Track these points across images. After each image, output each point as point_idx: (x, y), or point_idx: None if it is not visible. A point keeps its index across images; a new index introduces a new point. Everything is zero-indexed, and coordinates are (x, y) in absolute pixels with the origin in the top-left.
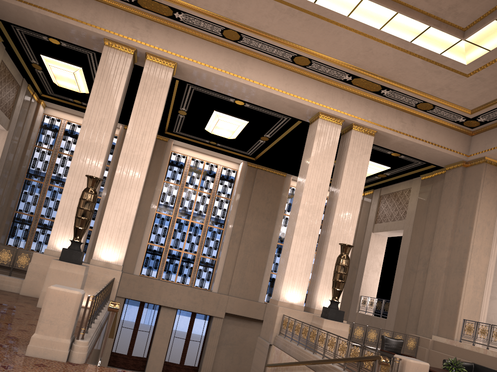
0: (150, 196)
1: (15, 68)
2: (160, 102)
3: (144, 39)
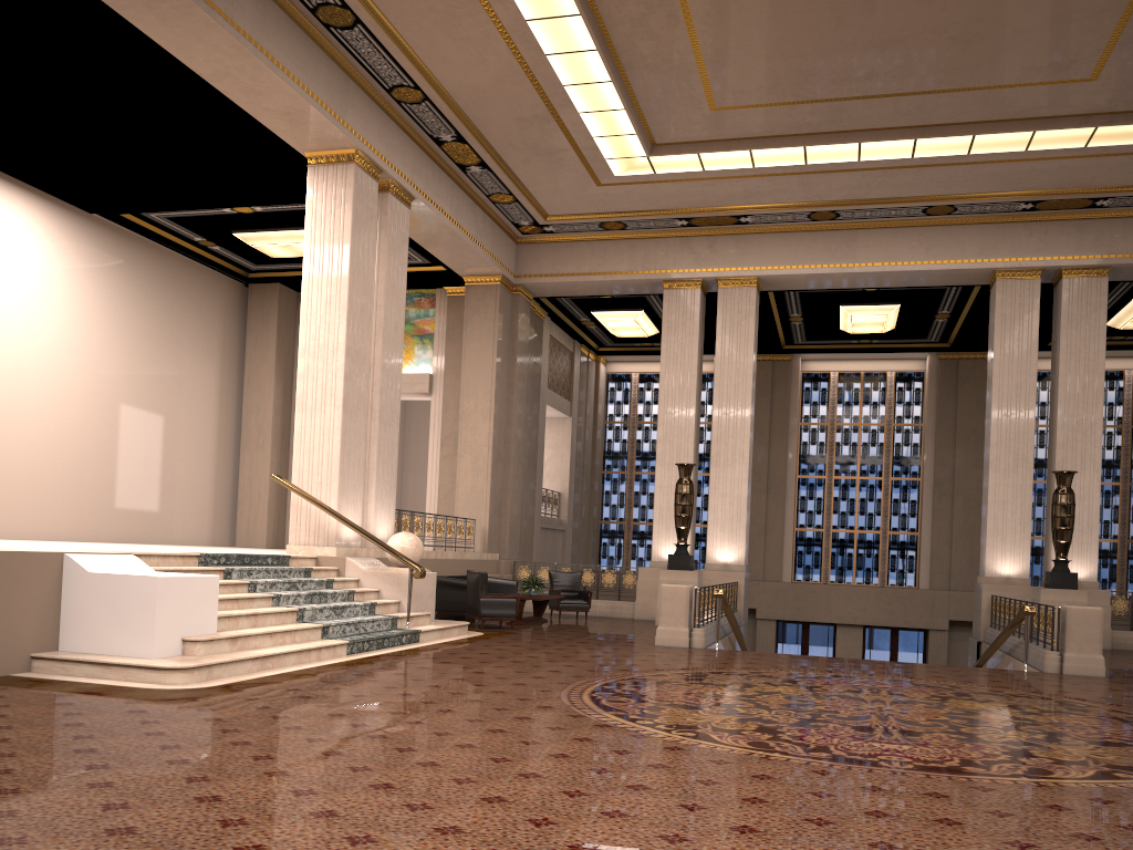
0: (781, 455)
1: (563, 334)
2: (748, 338)
3: (709, 264)
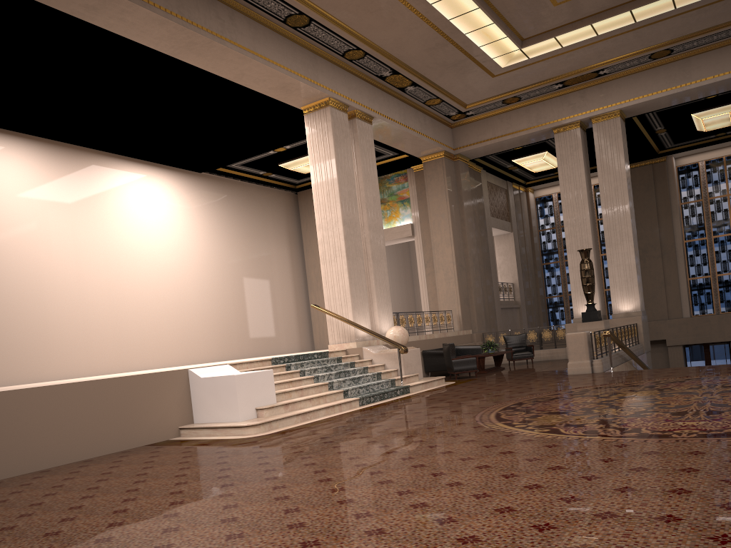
0: (669, 229)
1: (497, 178)
2: (619, 153)
3: (583, 109)
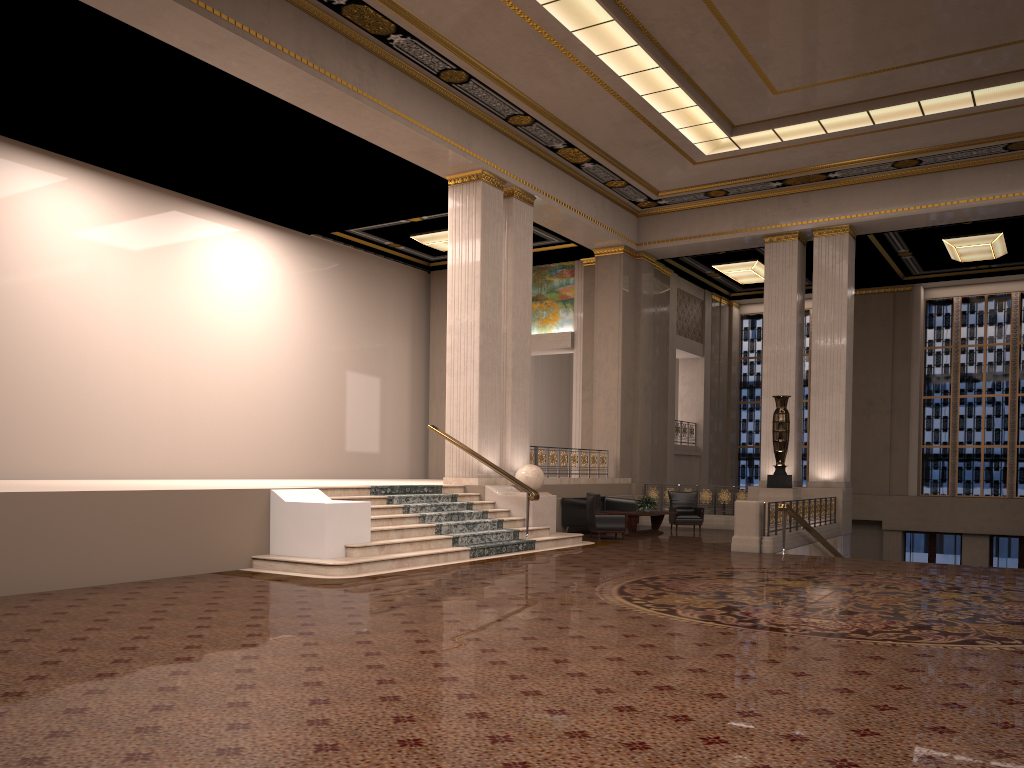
0: (904, 379)
1: (692, 285)
2: (842, 279)
3: (804, 218)
